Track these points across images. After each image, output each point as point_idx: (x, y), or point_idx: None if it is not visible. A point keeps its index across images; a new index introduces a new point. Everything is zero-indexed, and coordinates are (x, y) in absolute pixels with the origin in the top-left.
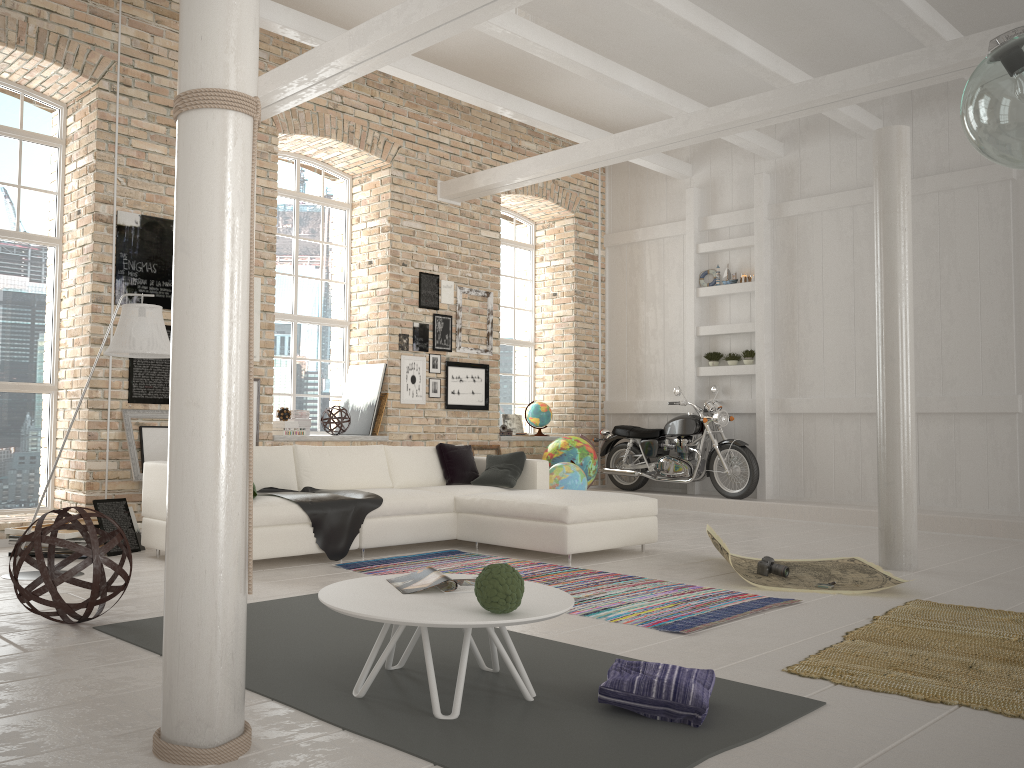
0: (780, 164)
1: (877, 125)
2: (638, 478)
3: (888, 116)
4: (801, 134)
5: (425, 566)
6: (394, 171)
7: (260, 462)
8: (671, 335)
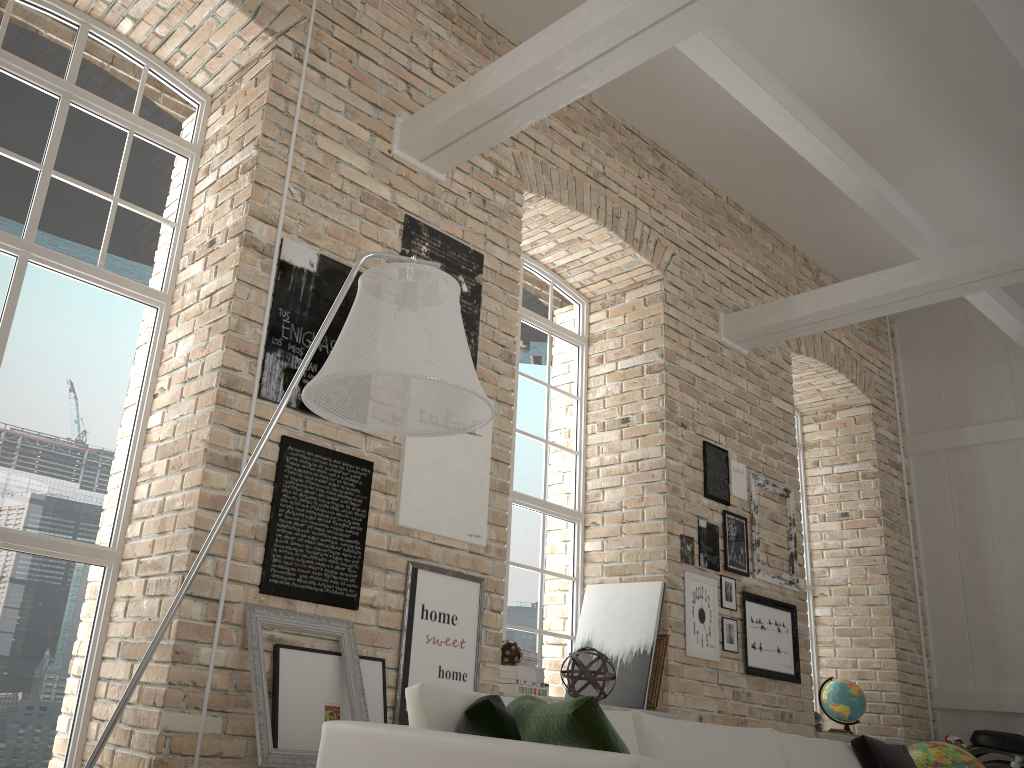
0: None
1: None
2: None
3: None
4: None
5: None
6: (667, 285)
7: None
8: None
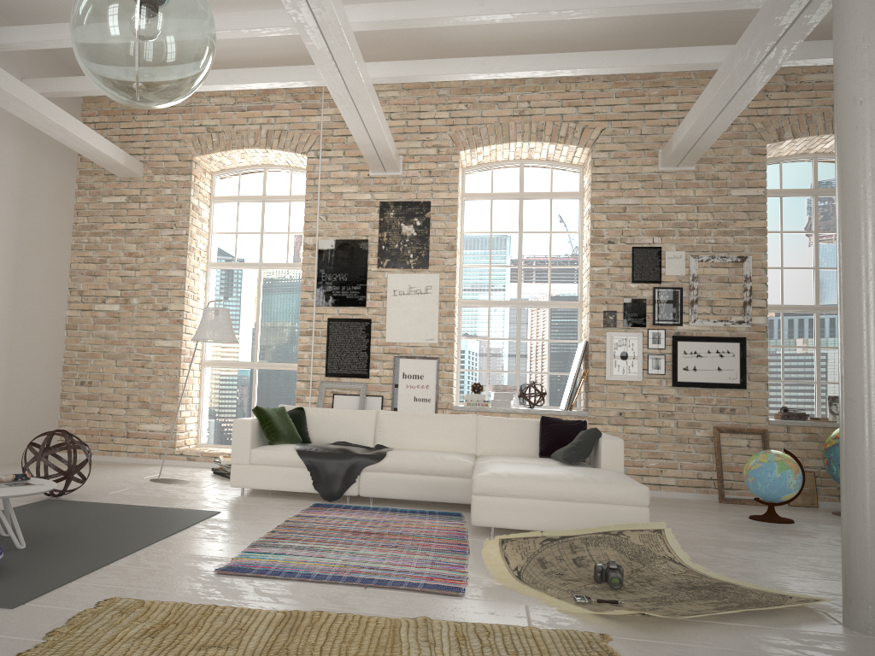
0: None
1: None
2: None
3: None
4: None
5: (365, 515)
6: (595, 154)
7: (339, 421)
8: None
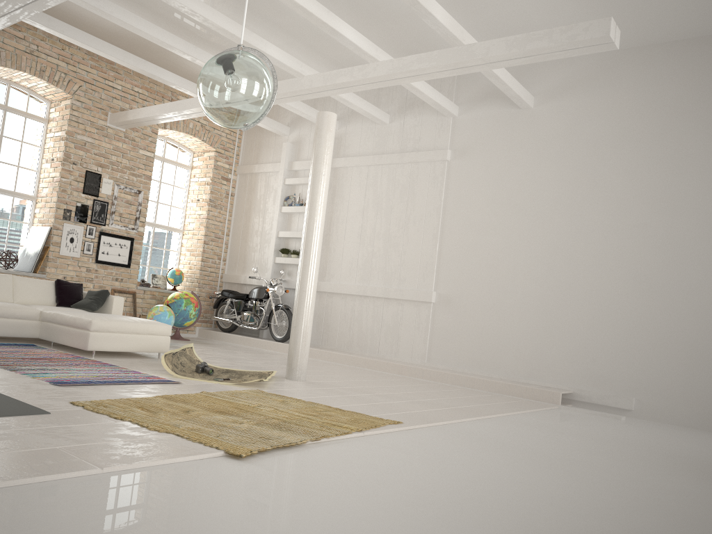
0: (335, 134)
1: (385, 117)
2: (231, 324)
3: (393, 112)
4: (348, 117)
5: None
6: (74, 101)
7: None
8: (265, 235)
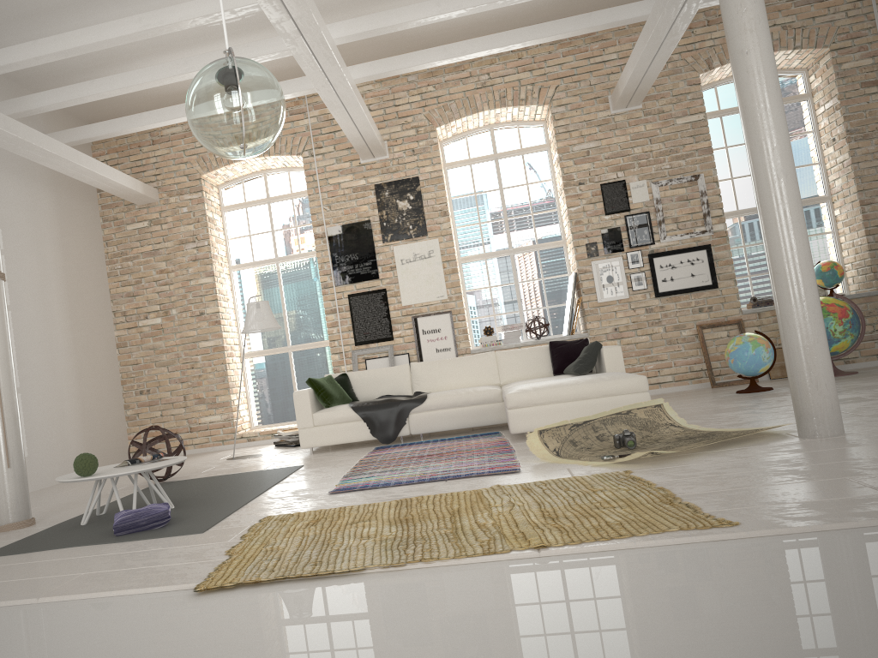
0: None
1: None
2: None
3: None
4: None
5: (421, 446)
6: (554, 109)
7: (379, 379)
8: None
